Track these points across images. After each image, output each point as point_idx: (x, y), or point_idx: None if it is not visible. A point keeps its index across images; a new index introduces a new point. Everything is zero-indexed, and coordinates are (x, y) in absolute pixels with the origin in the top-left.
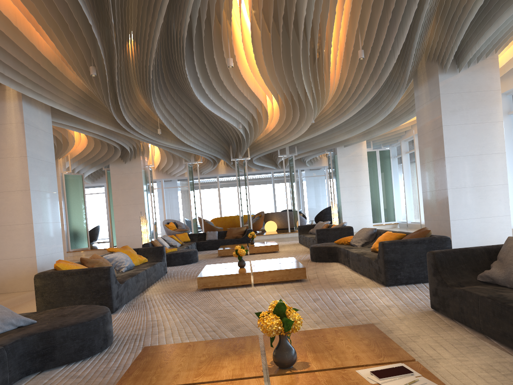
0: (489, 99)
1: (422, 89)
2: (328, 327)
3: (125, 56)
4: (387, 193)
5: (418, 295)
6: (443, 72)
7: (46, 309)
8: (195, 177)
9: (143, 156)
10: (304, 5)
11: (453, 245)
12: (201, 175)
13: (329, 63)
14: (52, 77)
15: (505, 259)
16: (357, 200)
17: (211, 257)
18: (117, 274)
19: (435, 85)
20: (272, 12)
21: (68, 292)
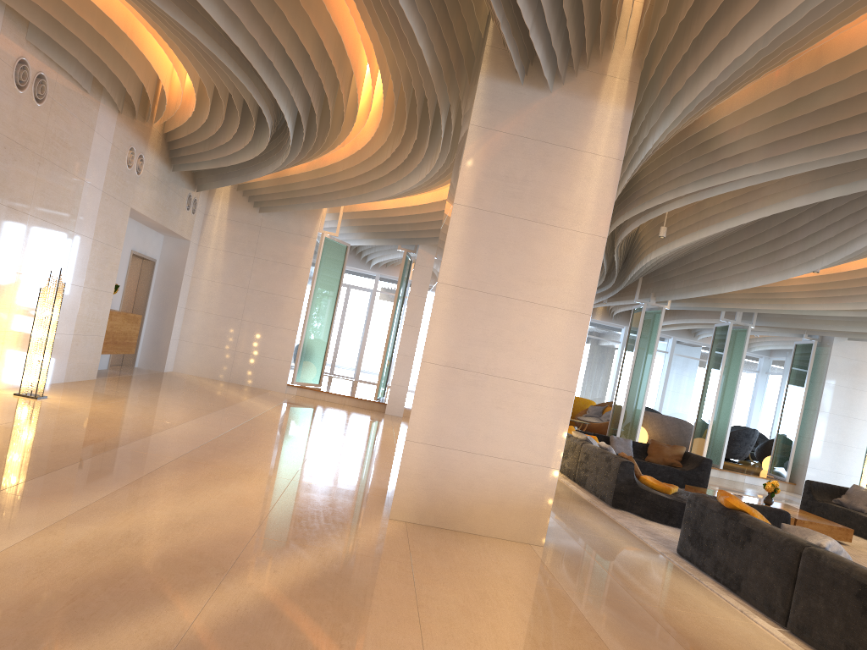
0: None
1: None
2: None
3: None
4: None
5: None
6: None
7: None
8: None
9: None
10: None
11: None
12: None
13: None
14: None
15: None
16: (842, 443)
17: None
18: None
19: None
20: None
21: None
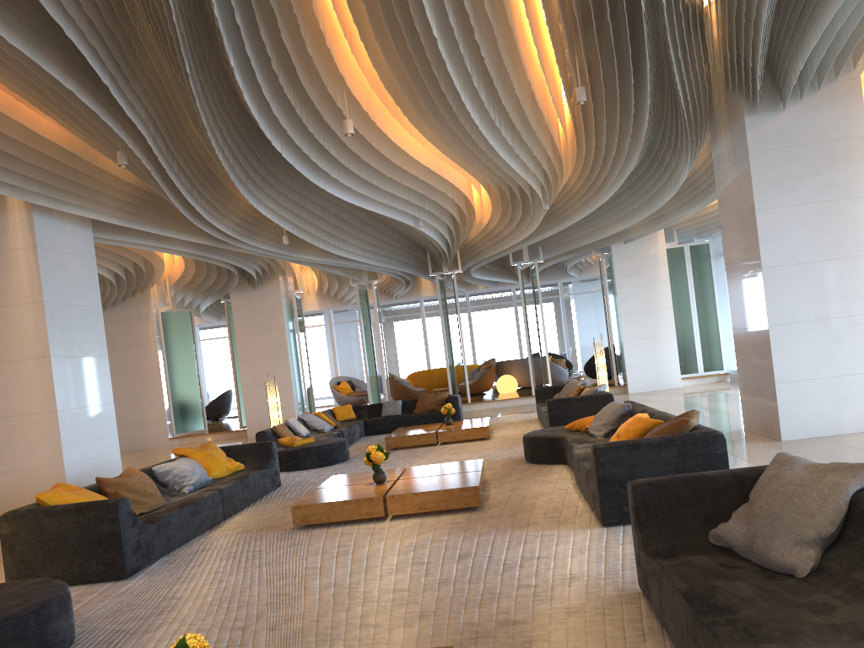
0: (845, 154)
1: (723, 143)
2: (433, 628)
3: (179, 128)
4: (707, 321)
5: None
6: (753, 111)
7: (19, 572)
8: (384, 304)
9: (284, 276)
10: (435, 25)
11: (782, 429)
12: (392, 299)
13: (546, 109)
14: (75, 169)
15: (754, 505)
16: (651, 336)
17: None
18: (172, 500)
19: (741, 137)
20: (392, 39)
21: (52, 543)
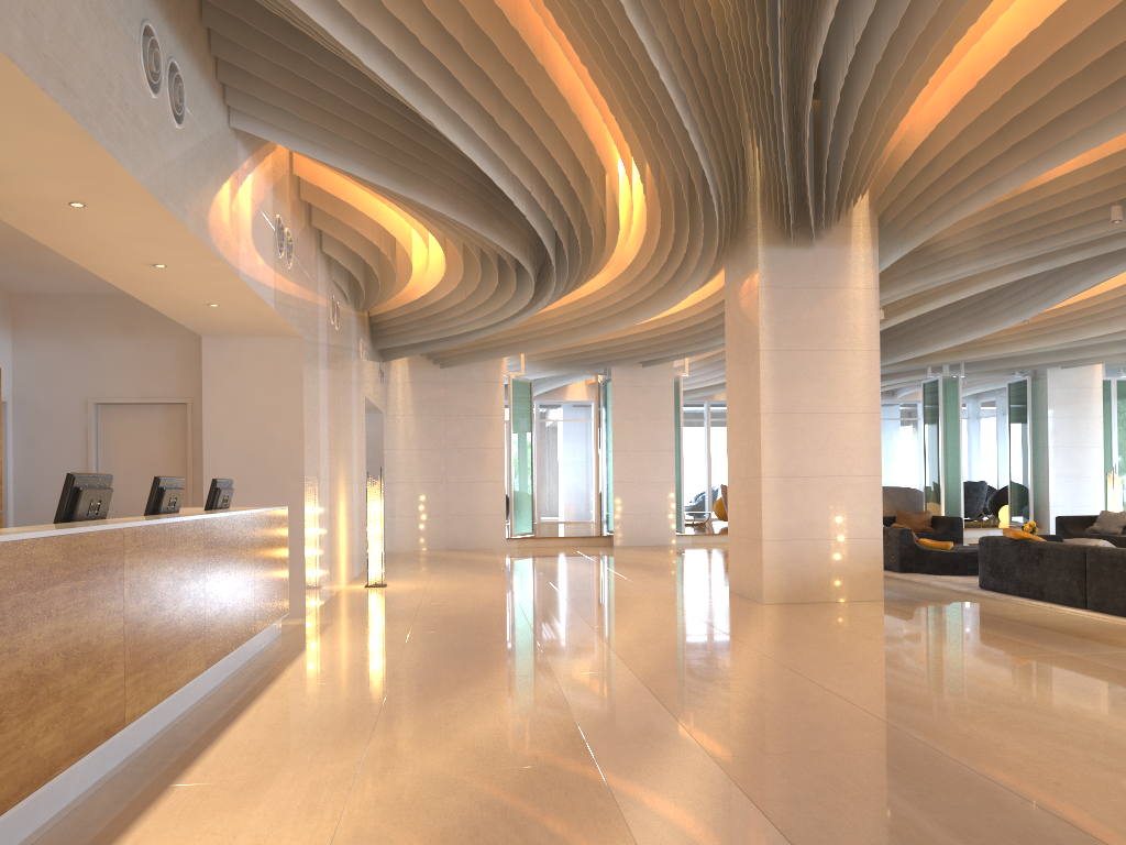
0: None
1: None
2: None
3: None
4: None
5: None
6: None
7: None
8: None
9: None
10: None
11: None
12: None
13: None
14: None
15: None
16: (1078, 475)
17: None
18: None
19: None
20: None
21: None
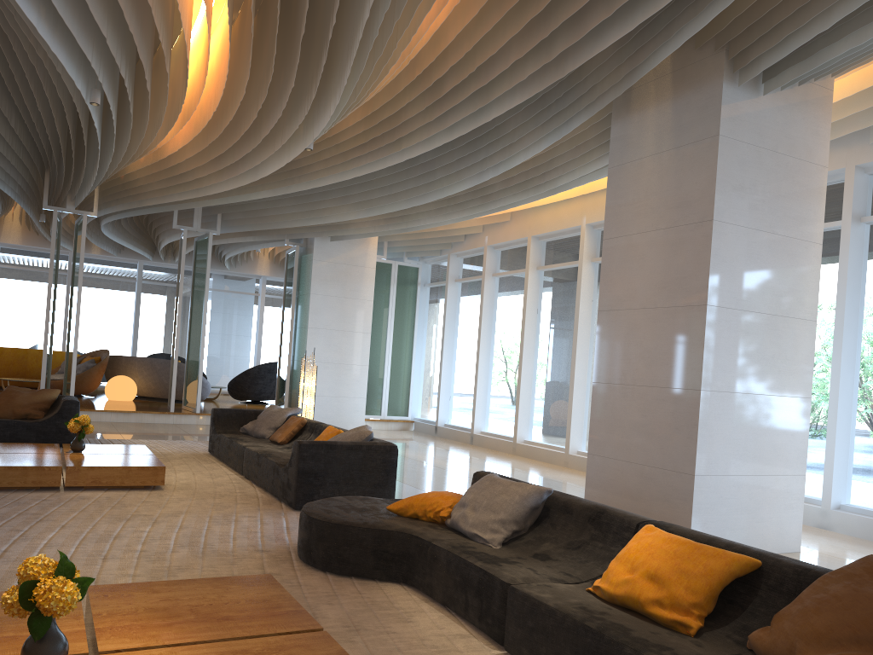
0: (807, 182)
1: (646, 119)
2: None
3: None
4: (401, 357)
5: None
6: (733, 80)
7: None
8: None
9: None
10: None
11: None
12: None
13: None
14: None
15: None
16: (341, 362)
17: None
18: None
19: (704, 112)
20: None
21: None
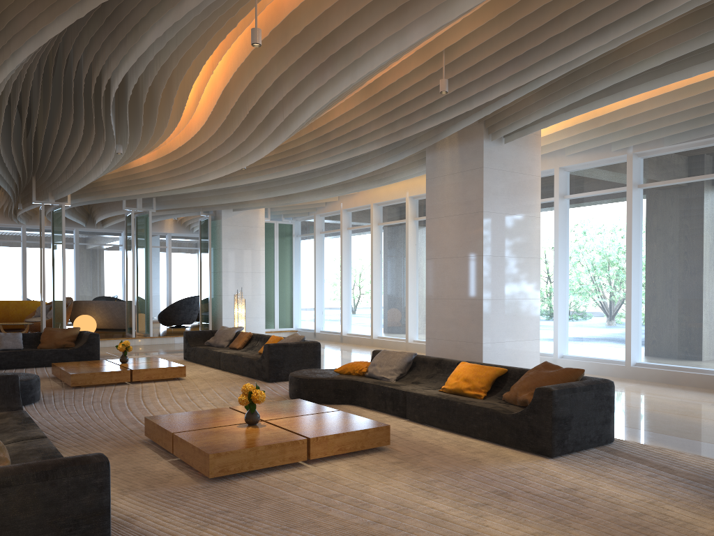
0: (530, 185)
1: (445, 154)
2: None
3: None
4: (285, 287)
5: (637, 475)
6: (488, 138)
7: None
8: None
9: None
10: None
11: None
12: None
13: None
14: None
15: None
16: (246, 294)
17: (52, 389)
18: None
19: (475, 154)
20: None
21: None
